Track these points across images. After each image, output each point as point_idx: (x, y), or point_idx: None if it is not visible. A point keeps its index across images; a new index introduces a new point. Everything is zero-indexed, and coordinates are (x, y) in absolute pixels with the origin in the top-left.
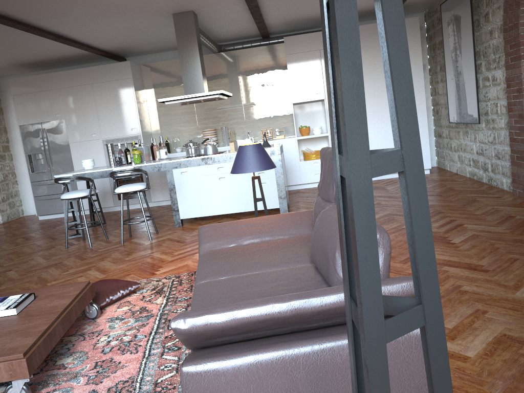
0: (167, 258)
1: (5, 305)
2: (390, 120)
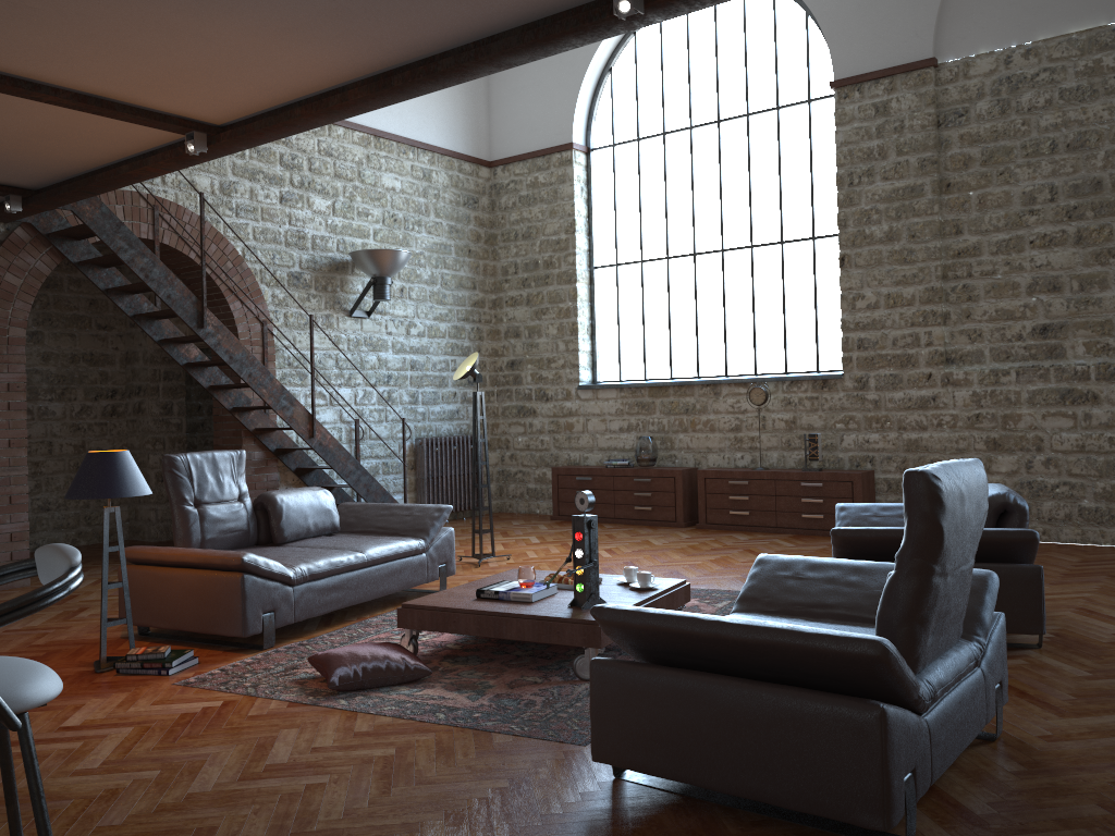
0: (118, 736)
1: (512, 583)
2: (474, 412)
